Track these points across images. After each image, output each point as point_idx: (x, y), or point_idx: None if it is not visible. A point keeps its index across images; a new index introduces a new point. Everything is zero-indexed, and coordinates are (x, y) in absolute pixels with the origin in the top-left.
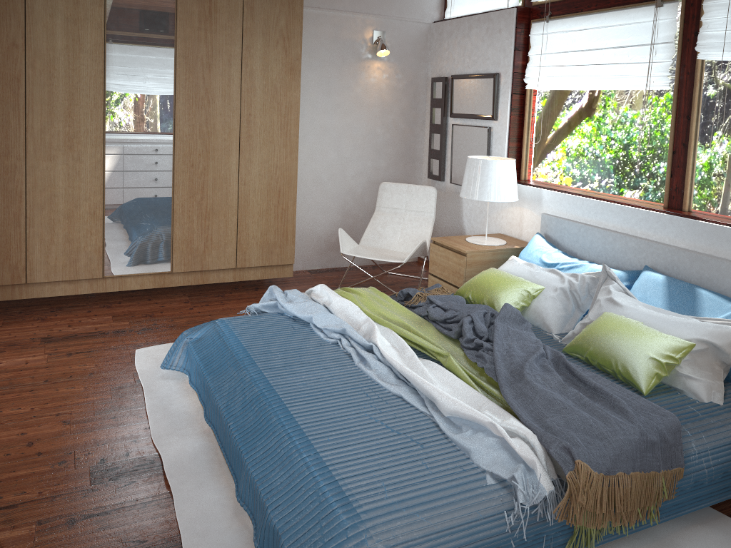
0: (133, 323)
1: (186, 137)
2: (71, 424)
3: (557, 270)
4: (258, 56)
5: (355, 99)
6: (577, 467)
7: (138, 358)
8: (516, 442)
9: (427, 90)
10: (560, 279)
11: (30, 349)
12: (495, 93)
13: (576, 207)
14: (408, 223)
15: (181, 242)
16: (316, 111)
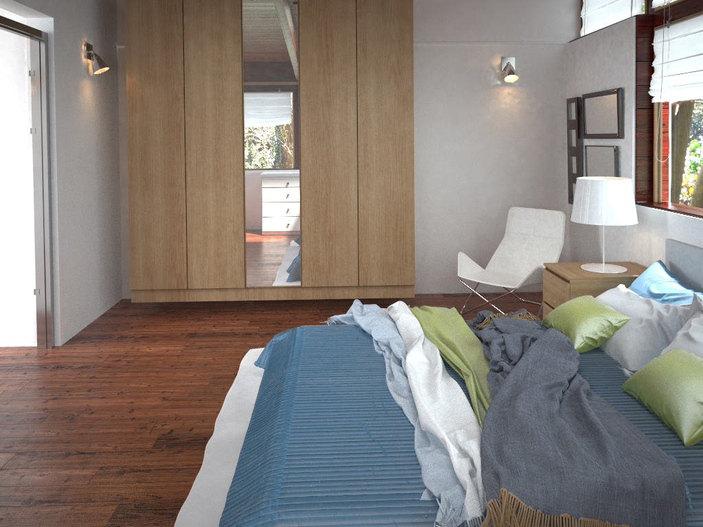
0: (262, 328)
1: (310, 167)
2: (167, 400)
3: (652, 300)
4: (371, 91)
5: (485, 126)
6: (502, 496)
7: (247, 356)
8: (459, 462)
9: (566, 112)
10: (650, 310)
11: (176, 341)
12: (619, 109)
13: (699, 231)
14: (536, 249)
15: (309, 260)
16: (445, 139)
